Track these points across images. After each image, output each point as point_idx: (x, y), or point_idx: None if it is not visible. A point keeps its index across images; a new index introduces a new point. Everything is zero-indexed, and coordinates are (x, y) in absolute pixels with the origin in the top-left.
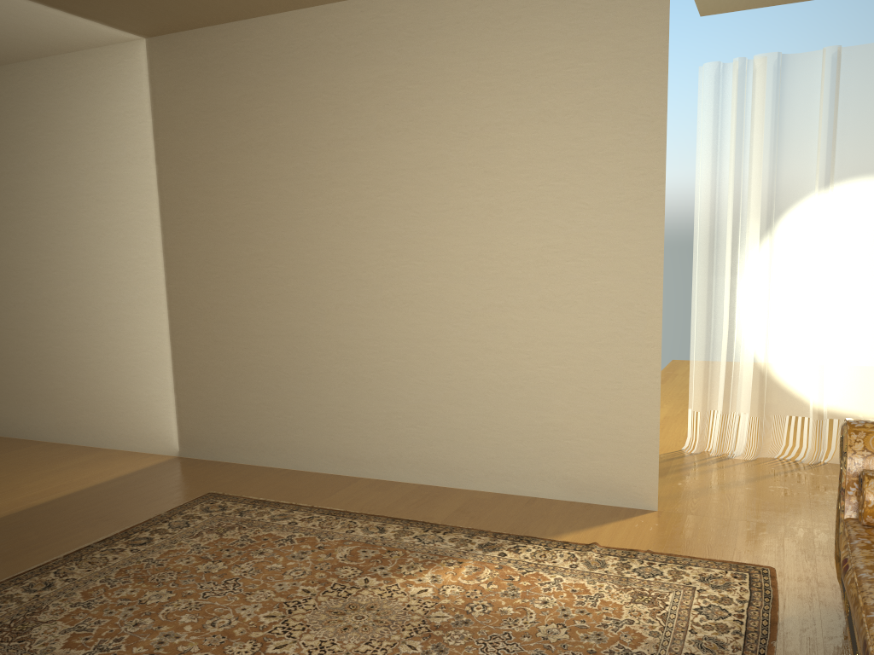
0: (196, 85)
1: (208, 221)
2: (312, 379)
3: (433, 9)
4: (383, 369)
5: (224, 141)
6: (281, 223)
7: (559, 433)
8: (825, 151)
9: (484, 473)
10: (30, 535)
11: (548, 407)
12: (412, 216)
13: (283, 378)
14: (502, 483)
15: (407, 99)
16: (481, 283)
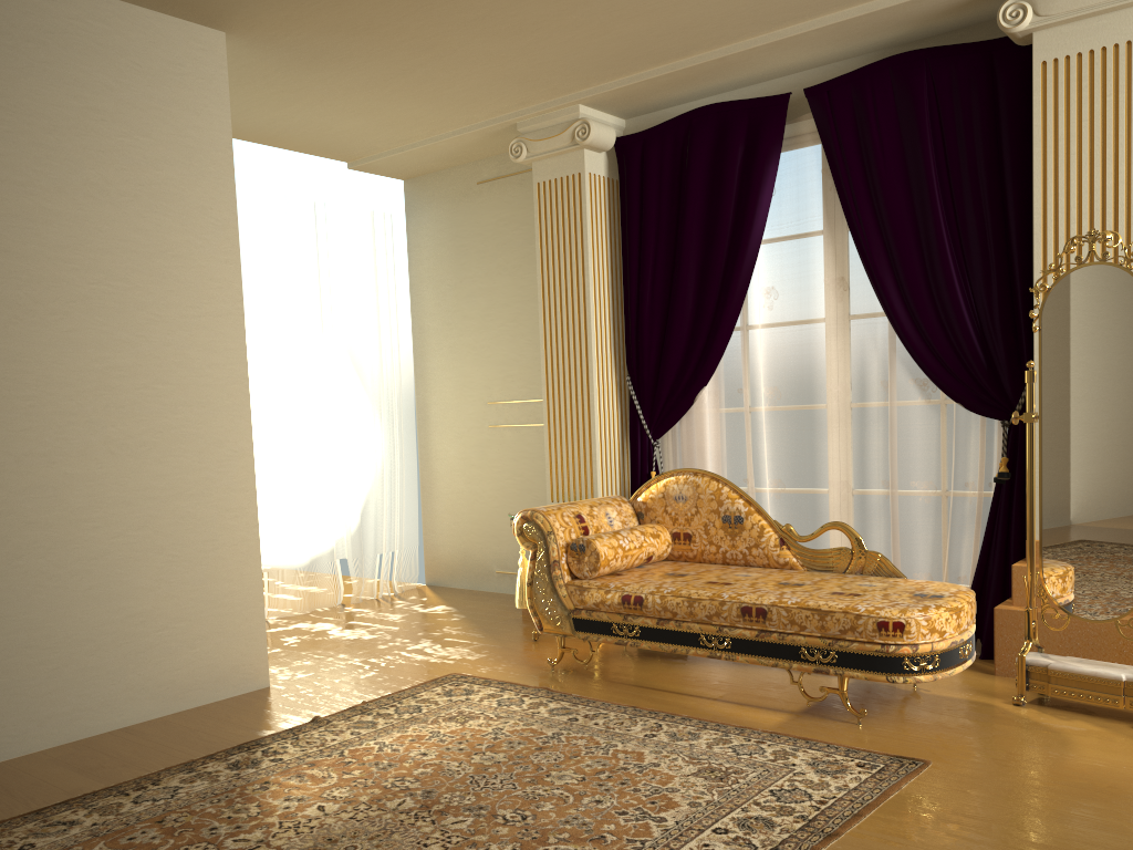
0: None
1: None
2: None
3: None
4: None
5: None
6: None
7: (148, 625)
8: None
9: (37, 722)
10: None
11: (130, 592)
12: None
13: None
14: (69, 726)
15: None
16: (11, 421)
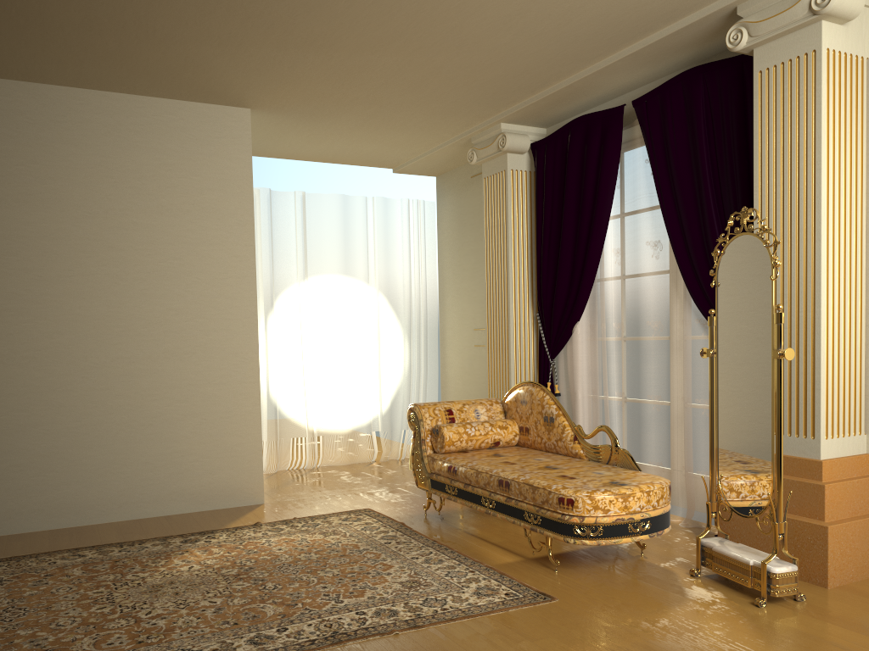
0: None
1: None
2: None
3: (54, 105)
4: (0, 424)
5: None
6: None
7: (185, 458)
8: (302, 257)
9: (117, 505)
10: None
11: (175, 438)
12: (34, 279)
13: None
14: (135, 510)
15: (27, 175)
16: (109, 339)
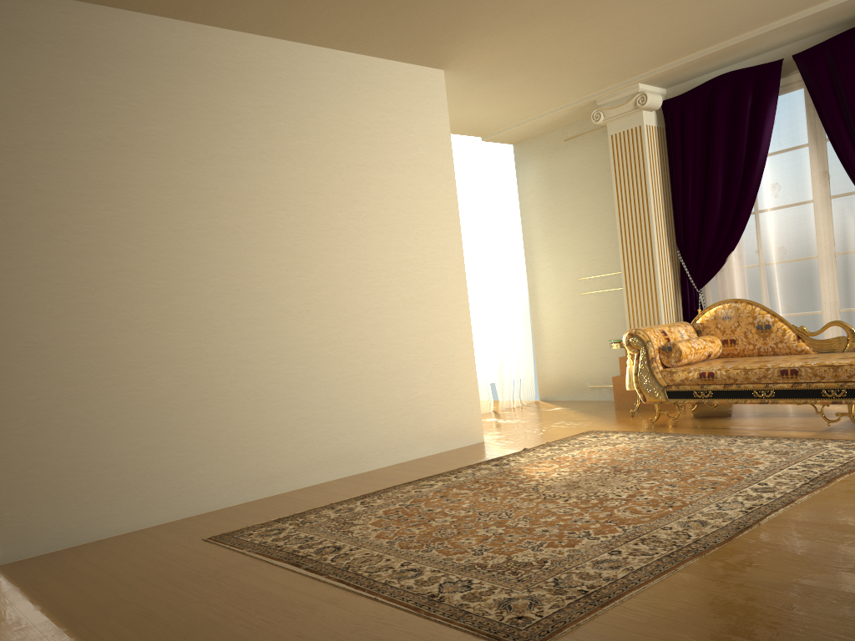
0: (17, 56)
1: (44, 227)
2: (211, 404)
3: (302, 63)
4: (287, 378)
5: (67, 132)
6: (158, 234)
7: (426, 402)
8: None
9: (380, 452)
10: (202, 604)
11: (416, 383)
12: (300, 233)
13: (172, 410)
14: (394, 455)
15: (287, 131)
16: (362, 291)
